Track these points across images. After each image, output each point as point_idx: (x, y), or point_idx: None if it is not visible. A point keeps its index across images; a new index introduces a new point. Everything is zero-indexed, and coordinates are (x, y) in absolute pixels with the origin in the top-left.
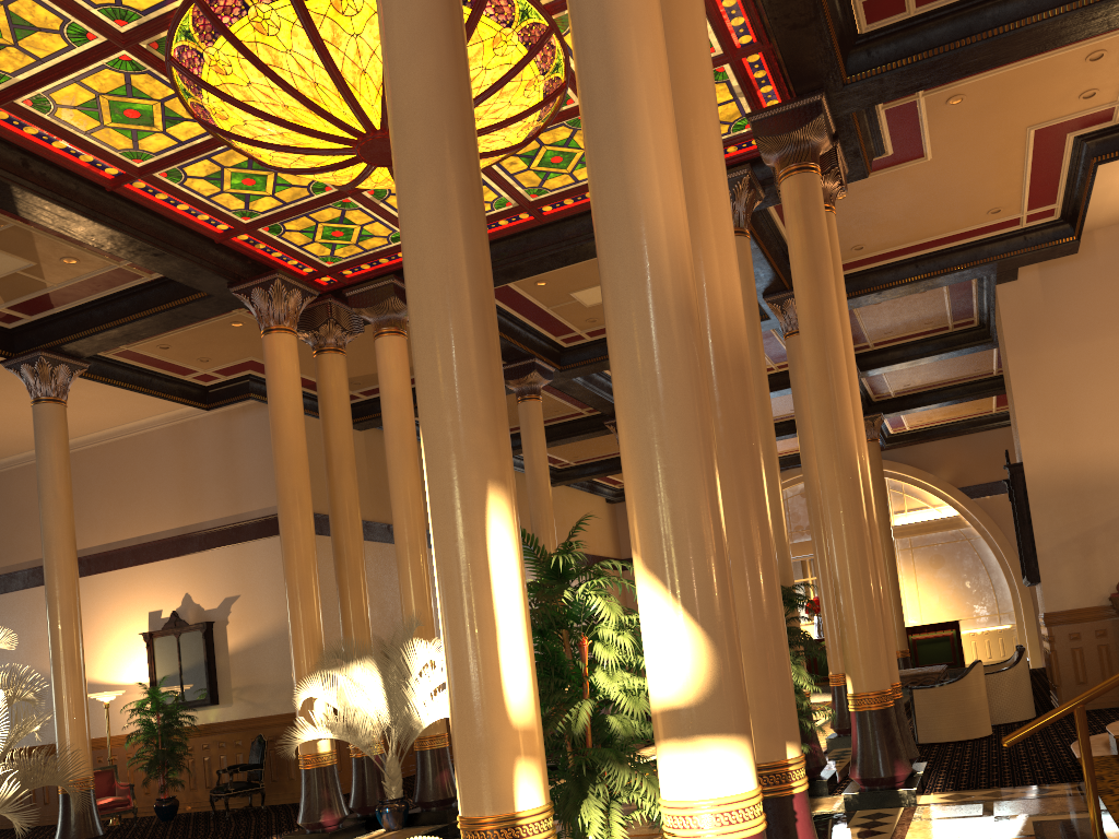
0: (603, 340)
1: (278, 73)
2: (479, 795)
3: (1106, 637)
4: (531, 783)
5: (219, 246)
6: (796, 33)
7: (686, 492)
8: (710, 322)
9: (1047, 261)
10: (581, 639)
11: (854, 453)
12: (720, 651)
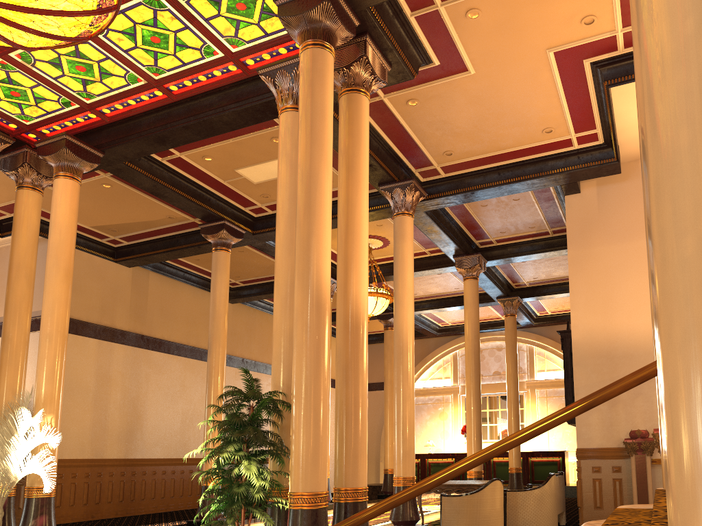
0: None
1: None
2: None
3: (620, 473)
4: None
5: None
6: None
7: None
8: None
9: (603, 180)
10: None
11: (320, 282)
12: None
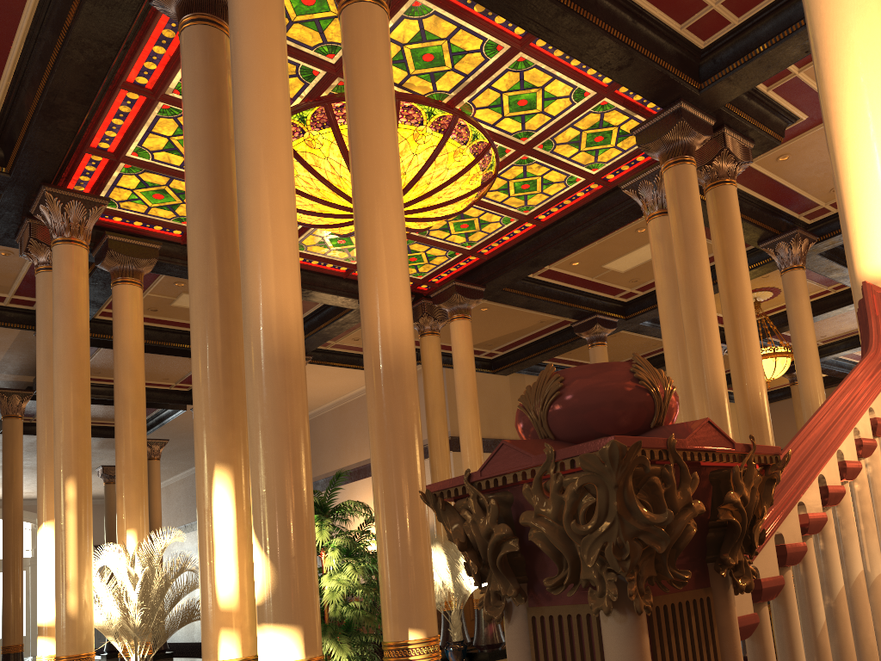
0: (653, 292)
1: (297, 188)
2: (203, 649)
3: None
4: (230, 644)
5: (347, 279)
6: (625, 71)
7: (264, 471)
8: (373, 344)
9: None
10: (321, 552)
11: (717, 387)
12: (278, 571)
